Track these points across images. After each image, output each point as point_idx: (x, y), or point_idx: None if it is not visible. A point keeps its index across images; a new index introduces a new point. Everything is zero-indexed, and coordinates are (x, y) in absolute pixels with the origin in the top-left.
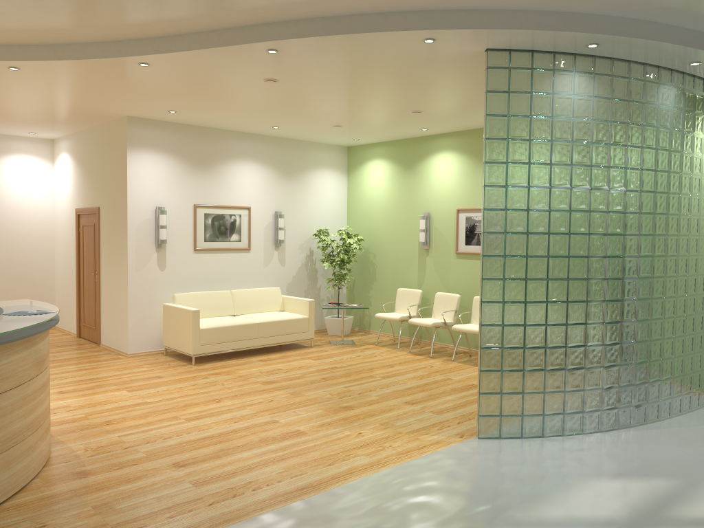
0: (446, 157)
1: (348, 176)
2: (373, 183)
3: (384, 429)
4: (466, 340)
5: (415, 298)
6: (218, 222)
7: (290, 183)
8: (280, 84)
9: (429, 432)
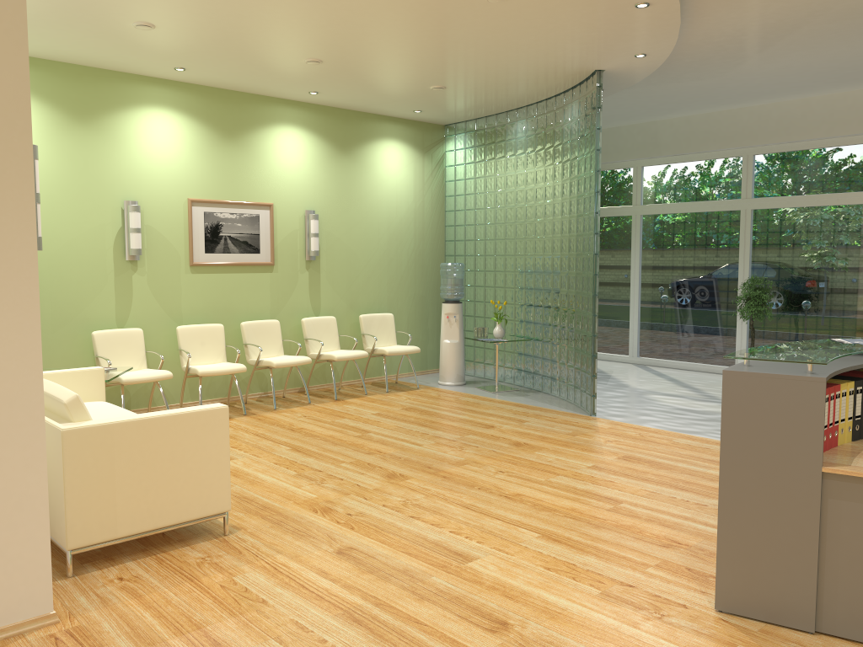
0: (164, 117)
1: None
2: None
3: (589, 435)
4: (213, 388)
5: (135, 342)
6: None
7: None
8: (475, 1)
9: (589, 425)
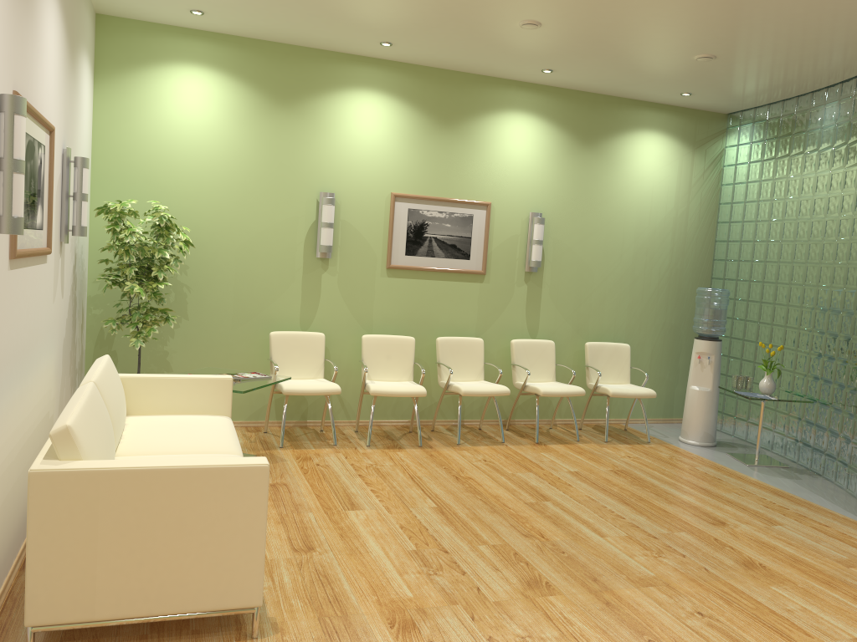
0: (373, 101)
1: (99, 83)
2: (183, 115)
3: None
4: (400, 408)
5: (315, 347)
6: (31, 164)
7: (72, 77)
8: None
9: None
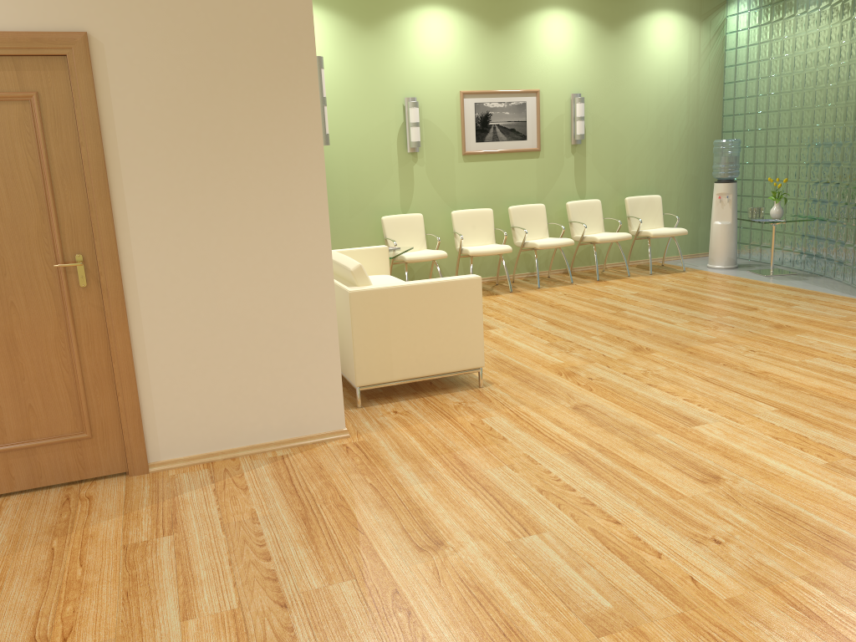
0: (437, 15)
1: None
2: None
3: None
4: (484, 268)
5: (416, 225)
6: None
7: None
8: None
9: None
